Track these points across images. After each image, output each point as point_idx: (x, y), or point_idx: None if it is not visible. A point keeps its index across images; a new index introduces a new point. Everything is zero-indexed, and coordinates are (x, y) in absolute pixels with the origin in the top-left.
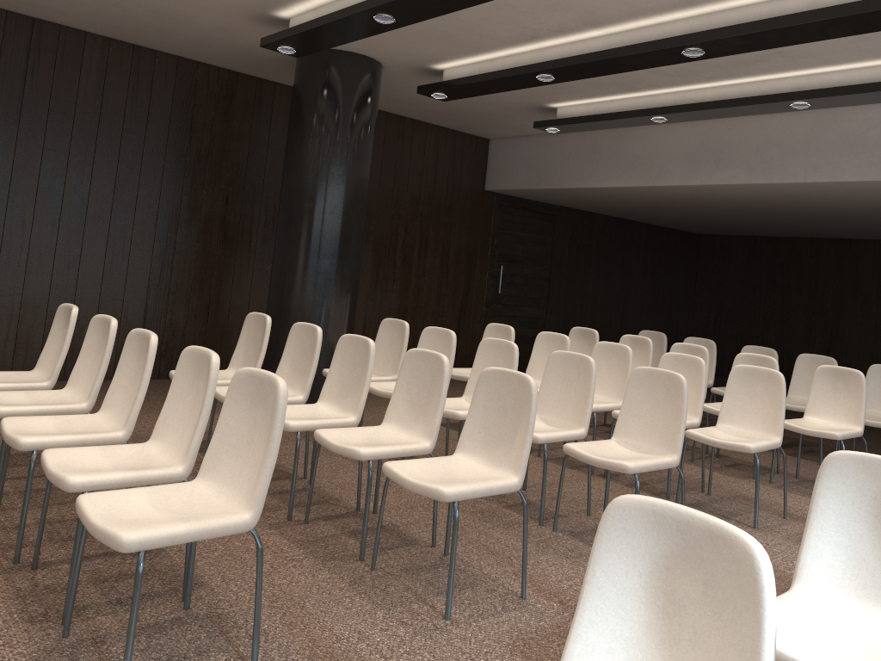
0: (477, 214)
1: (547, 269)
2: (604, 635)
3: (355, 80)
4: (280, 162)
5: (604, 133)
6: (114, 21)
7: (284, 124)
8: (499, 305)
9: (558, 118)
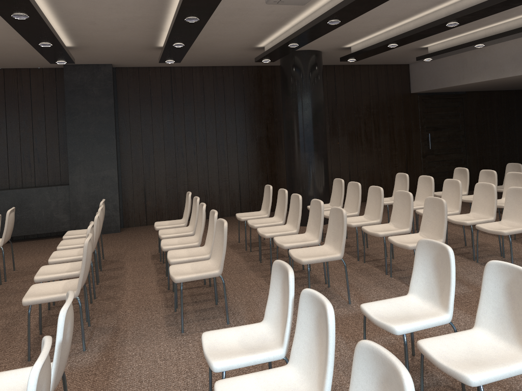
0: (408, 107)
1: (462, 130)
2: (273, 302)
3: (306, 63)
4: None
5: (467, 51)
6: (199, 61)
7: None
8: (432, 156)
9: (429, 52)
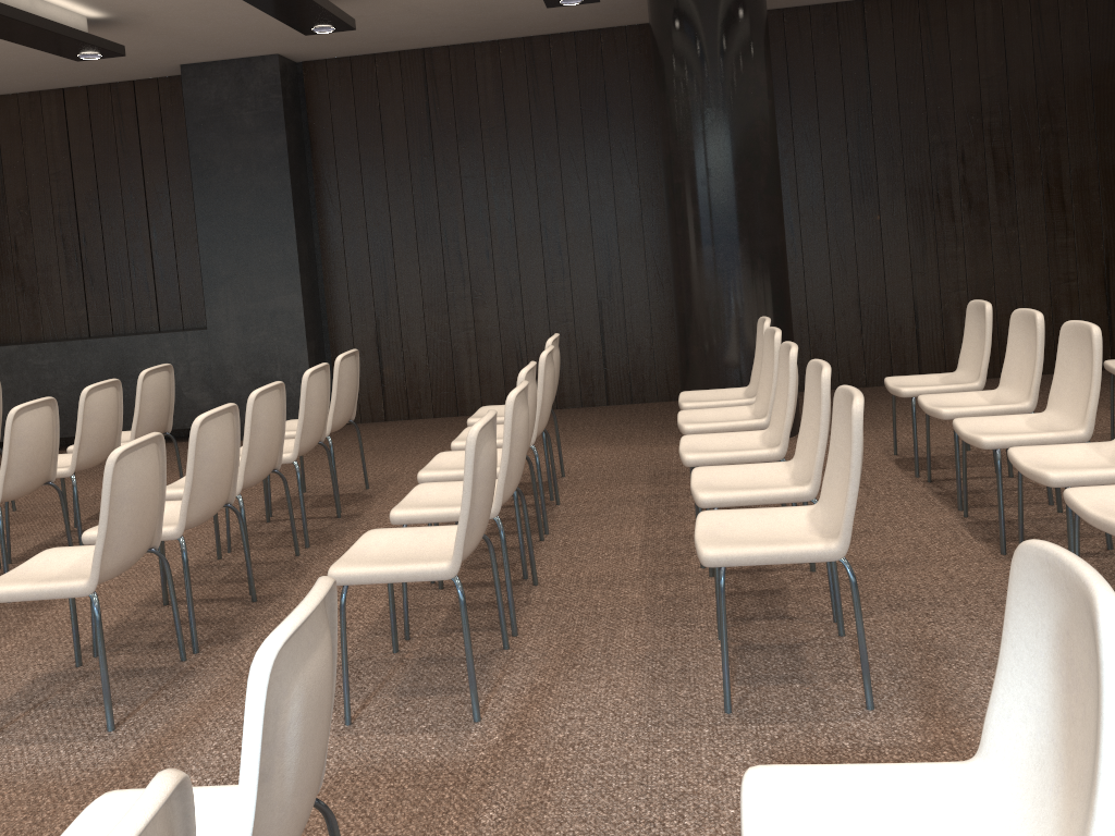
0: (1111, 104)
1: None
2: None
3: None
4: None
5: None
6: (467, 26)
7: None
8: None
9: None
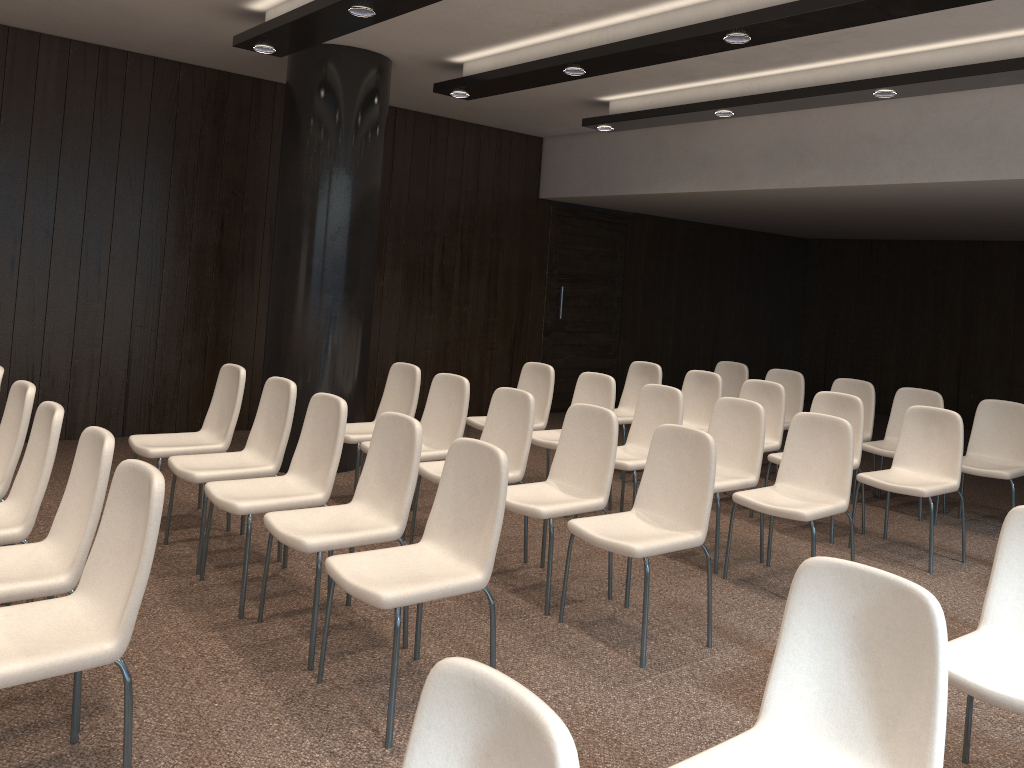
0: (530, 227)
1: (619, 288)
2: None
3: (356, 80)
4: None
5: (671, 129)
6: (68, 20)
7: None
8: (561, 333)
9: (611, 114)
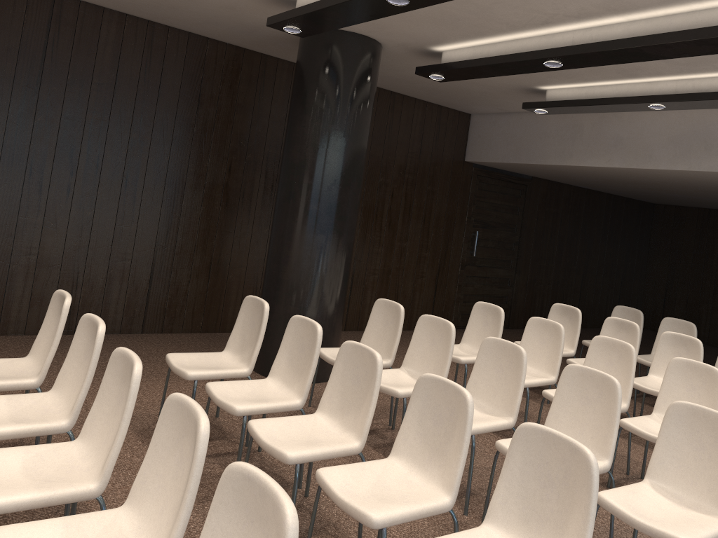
0: (456, 183)
1: (517, 234)
2: None
3: (357, 60)
4: (279, 133)
5: (587, 114)
6: None
7: (285, 97)
8: (473, 267)
9: (547, 100)
